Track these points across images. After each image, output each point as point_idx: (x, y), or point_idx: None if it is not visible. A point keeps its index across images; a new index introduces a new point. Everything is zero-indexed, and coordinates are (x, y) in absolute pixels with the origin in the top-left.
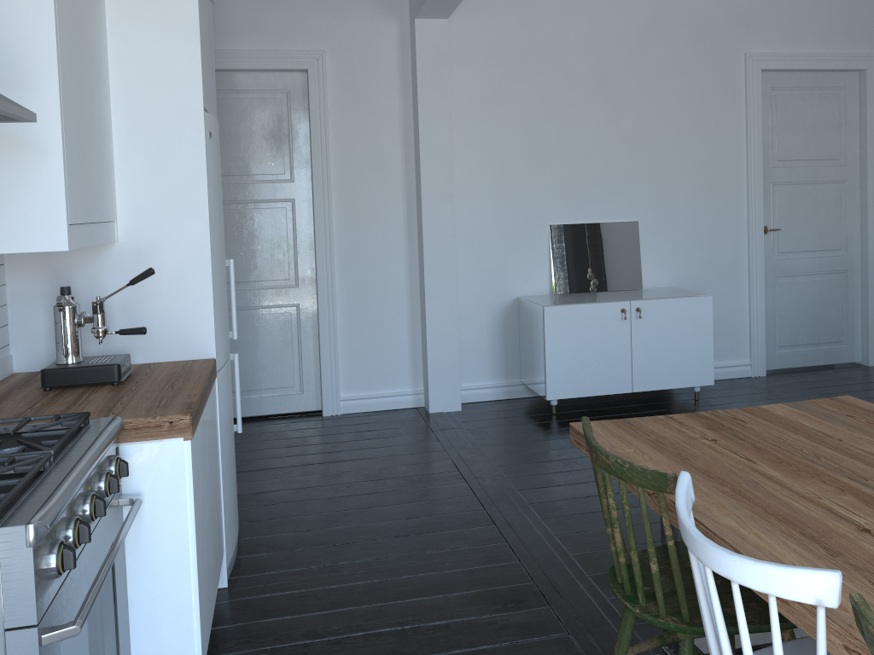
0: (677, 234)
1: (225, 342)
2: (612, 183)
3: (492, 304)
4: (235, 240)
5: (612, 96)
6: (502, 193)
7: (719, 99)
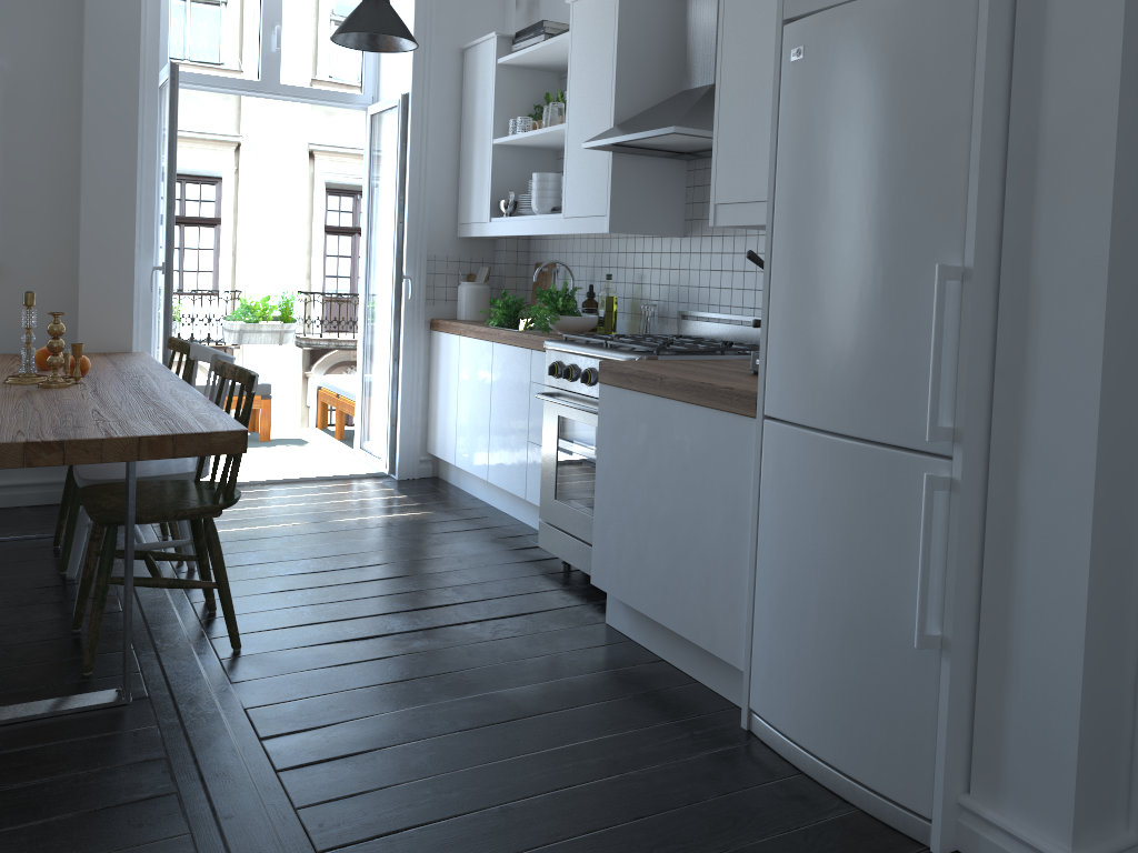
0: None
1: (810, 393)
2: None
3: None
4: None
5: None
6: None
7: None
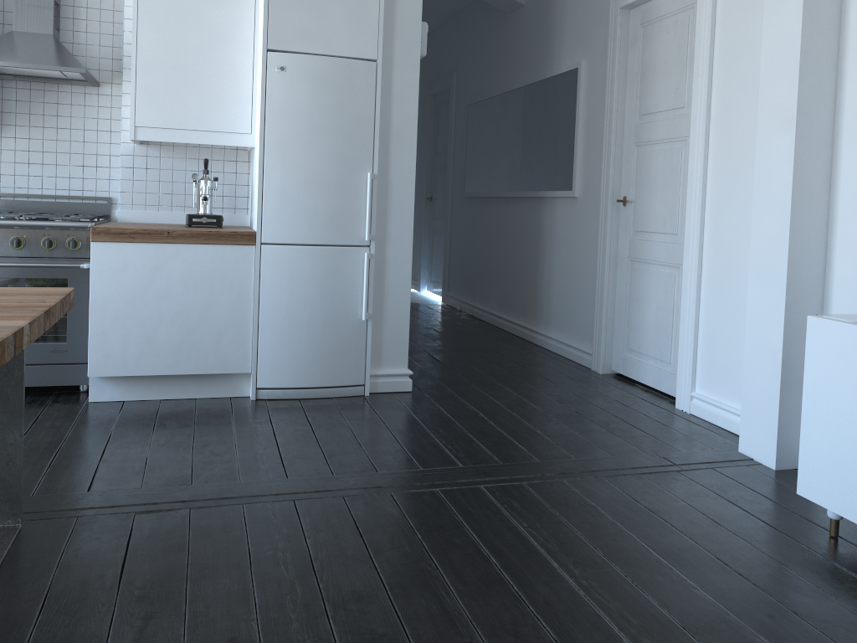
0: None
1: (298, 229)
2: None
3: None
4: (644, 184)
5: None
6: None
7: None
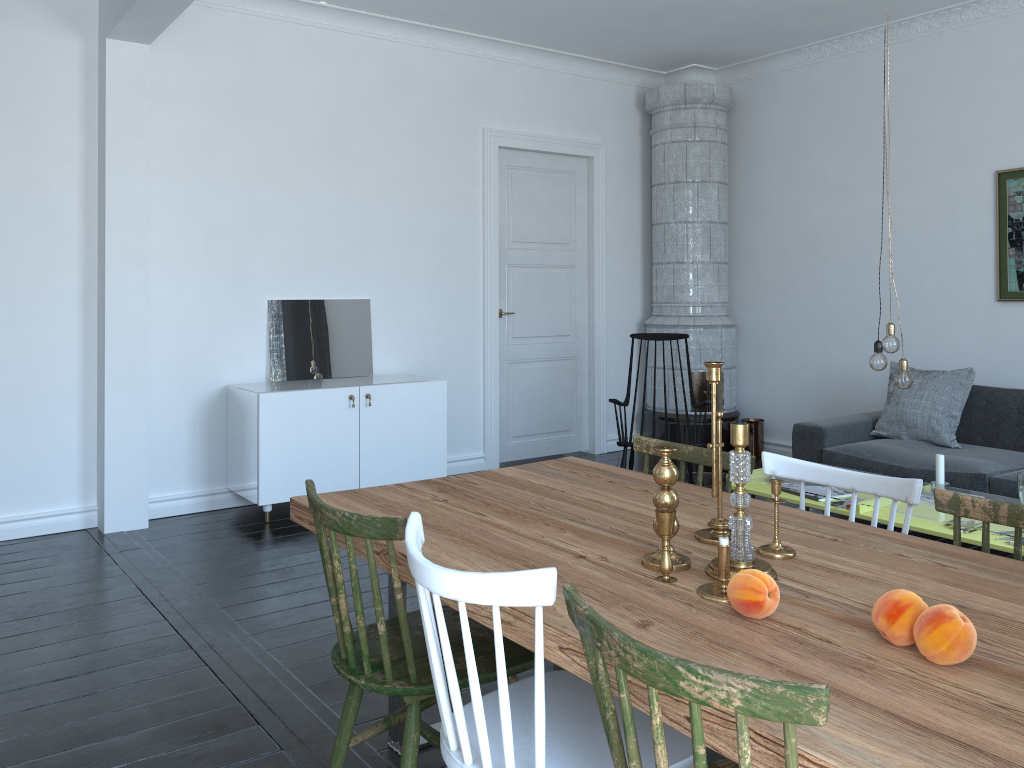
0: (411, 315)
1: None
2: (342, 255)
3: (195, 395)
4: None
5: (345, 158)
6: (211, 259)
7: (457, 172)
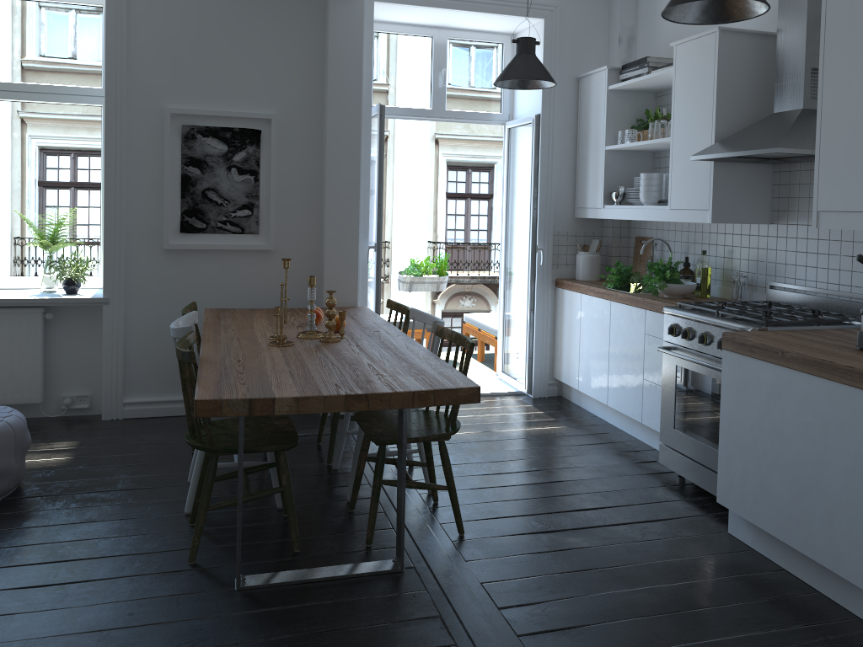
0: None
1: None
2: None
3: None
4: None
5: None
6: None
7: None
